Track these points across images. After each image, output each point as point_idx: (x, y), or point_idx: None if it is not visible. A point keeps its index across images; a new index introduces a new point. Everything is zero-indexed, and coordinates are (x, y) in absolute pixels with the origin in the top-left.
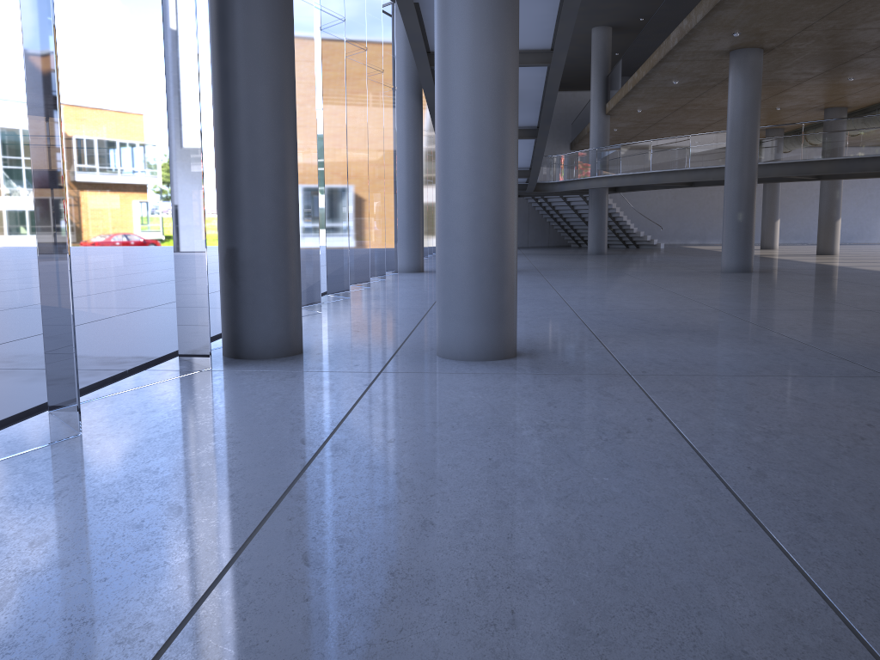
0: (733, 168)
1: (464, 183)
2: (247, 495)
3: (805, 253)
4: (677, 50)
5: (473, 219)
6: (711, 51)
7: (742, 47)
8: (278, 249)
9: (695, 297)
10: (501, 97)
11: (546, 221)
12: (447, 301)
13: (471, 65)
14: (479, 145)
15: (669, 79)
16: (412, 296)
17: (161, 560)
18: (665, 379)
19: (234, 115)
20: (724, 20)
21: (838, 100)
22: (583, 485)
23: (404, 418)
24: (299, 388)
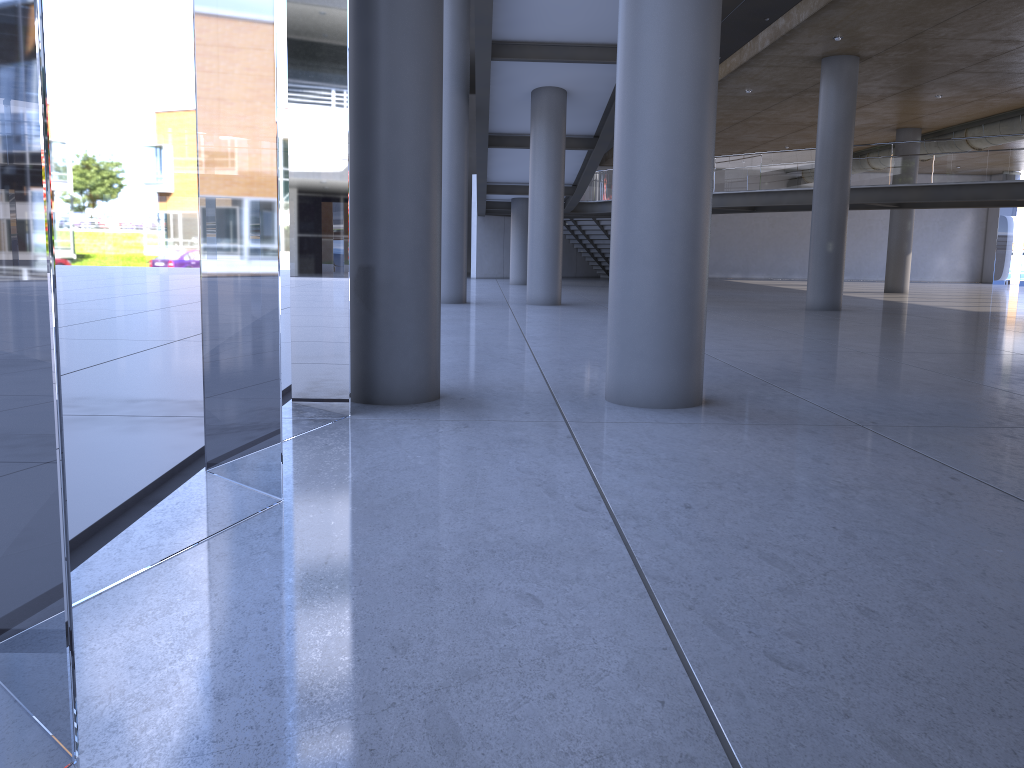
0: (823, 192)
1: (658, 194)
2: (596, 577)
3: (871, 291)
4: (765, 53)
5: (667, 238)
6: (803, 56)
7: (837, 54)
8: (423, 269)
9: (817, 337)
10: (705, 92)
11: (573, 247)
12: (629, 336)
13: (673, 51)
14: (679, 149)
15: (742, 87)
16: (490, 331)
17: (594, 667)
18: (908, 431)
19: (376, 100)
20: (830, 21)
21: (915, 119)
22: (986, 559)
23: (666, 477)
24: (491, 440)
